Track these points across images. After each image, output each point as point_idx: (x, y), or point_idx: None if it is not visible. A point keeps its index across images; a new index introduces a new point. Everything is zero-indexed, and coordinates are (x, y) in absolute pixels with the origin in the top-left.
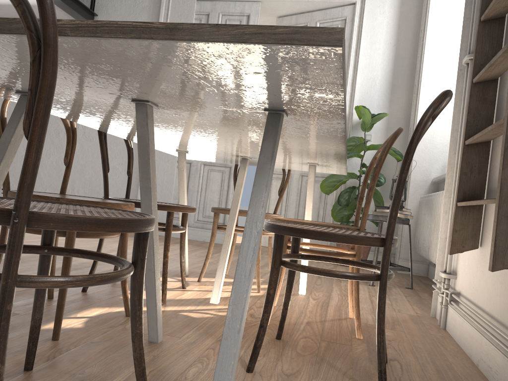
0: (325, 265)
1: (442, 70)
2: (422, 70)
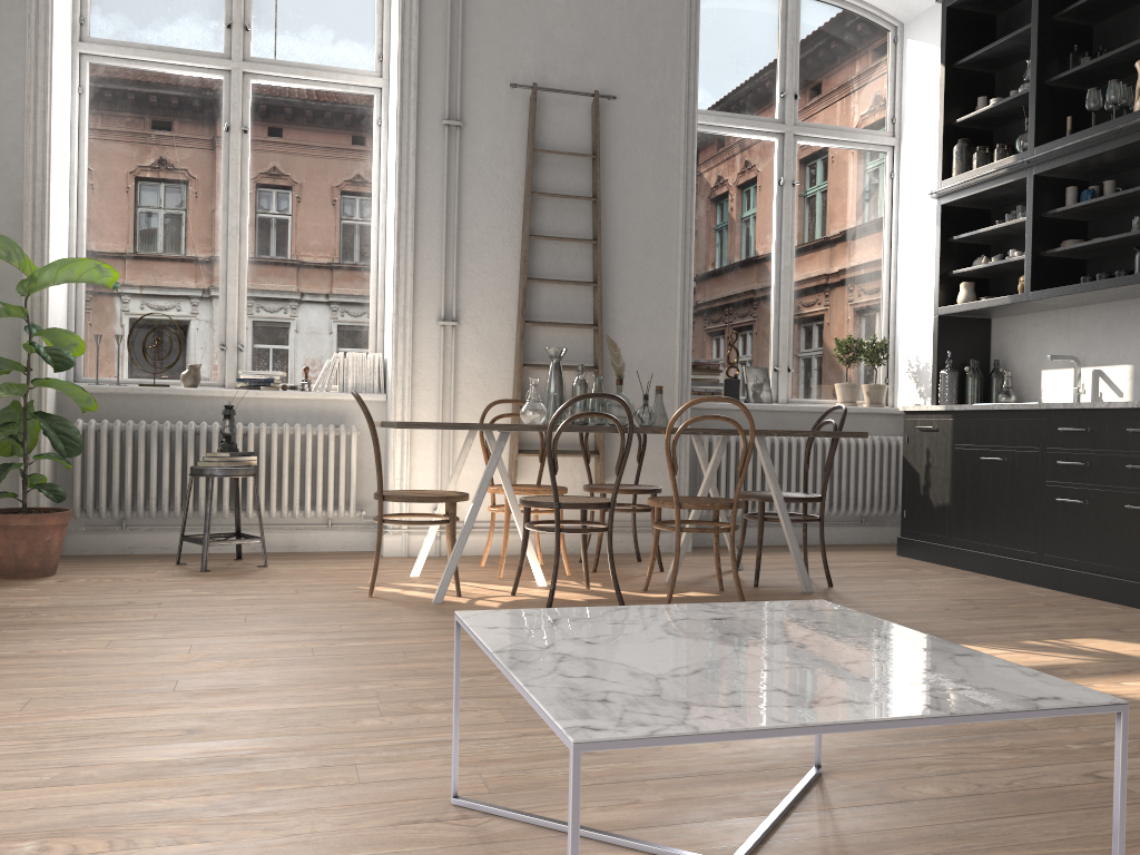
0: (70, 581)
1: (58, 190)
2: (50, 183)
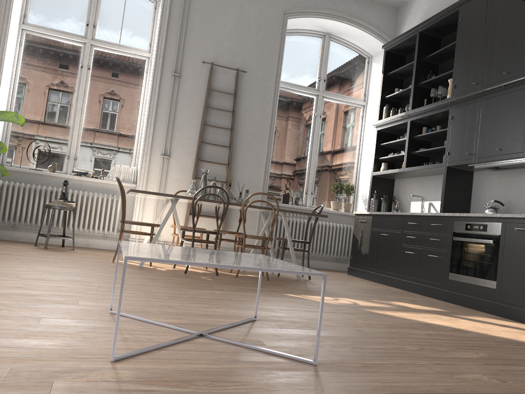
0: None
1: (5, 83)
2: (1, 80)
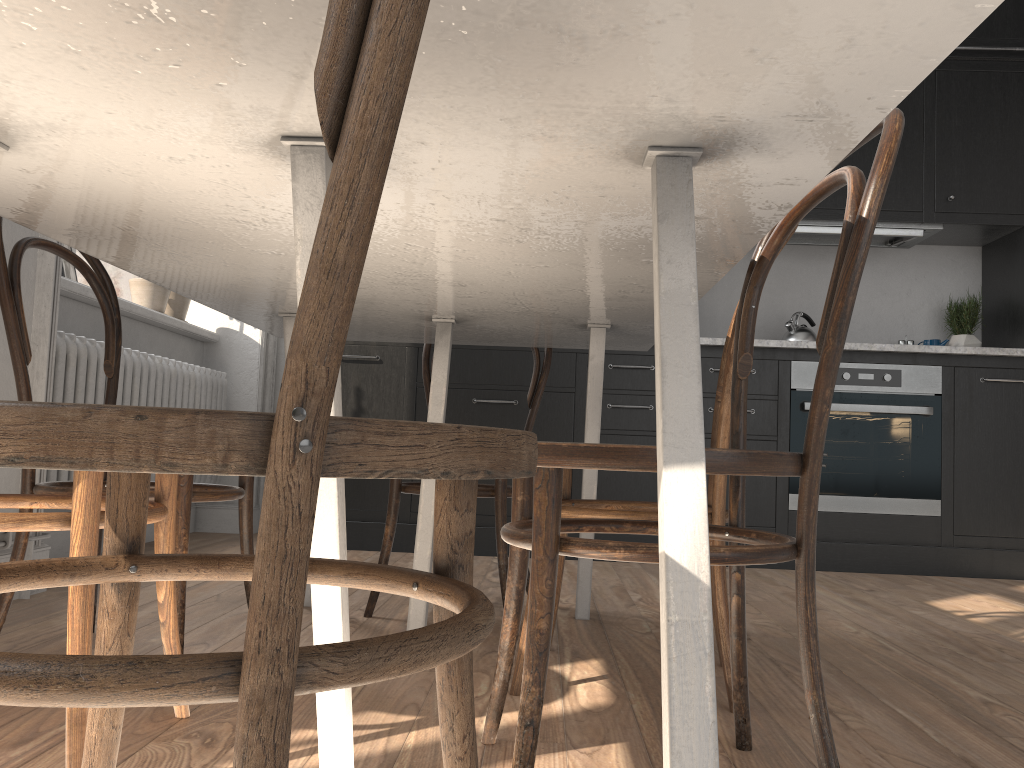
0: None
1: None
2: None
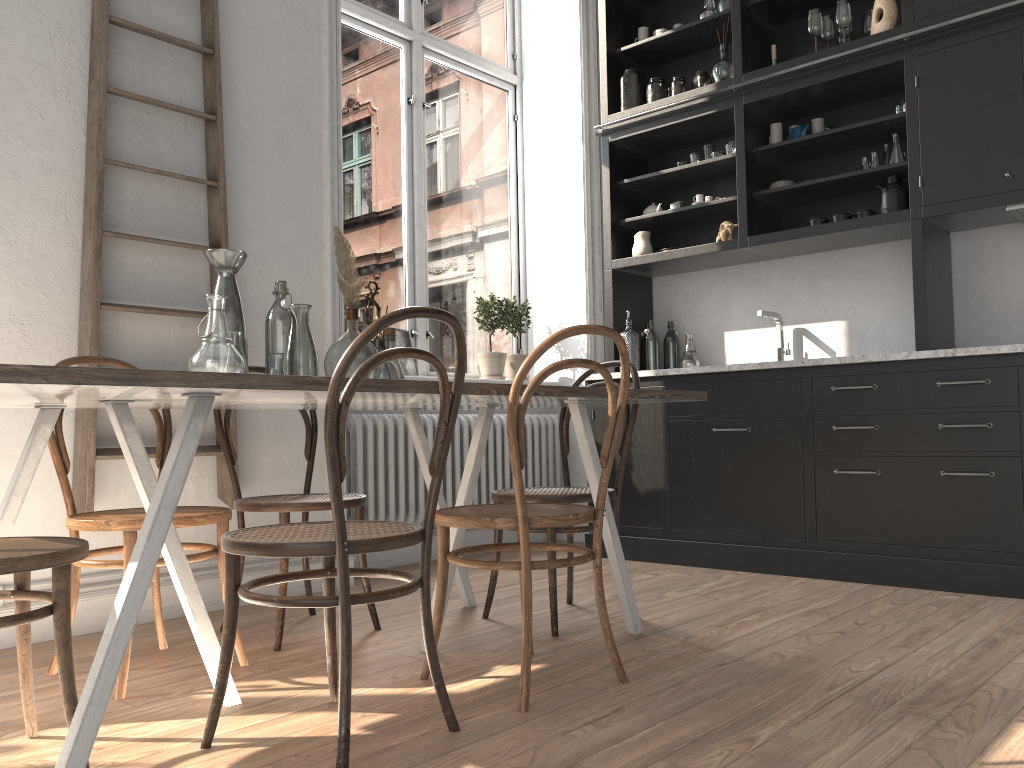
0: None
1: None
2: None
